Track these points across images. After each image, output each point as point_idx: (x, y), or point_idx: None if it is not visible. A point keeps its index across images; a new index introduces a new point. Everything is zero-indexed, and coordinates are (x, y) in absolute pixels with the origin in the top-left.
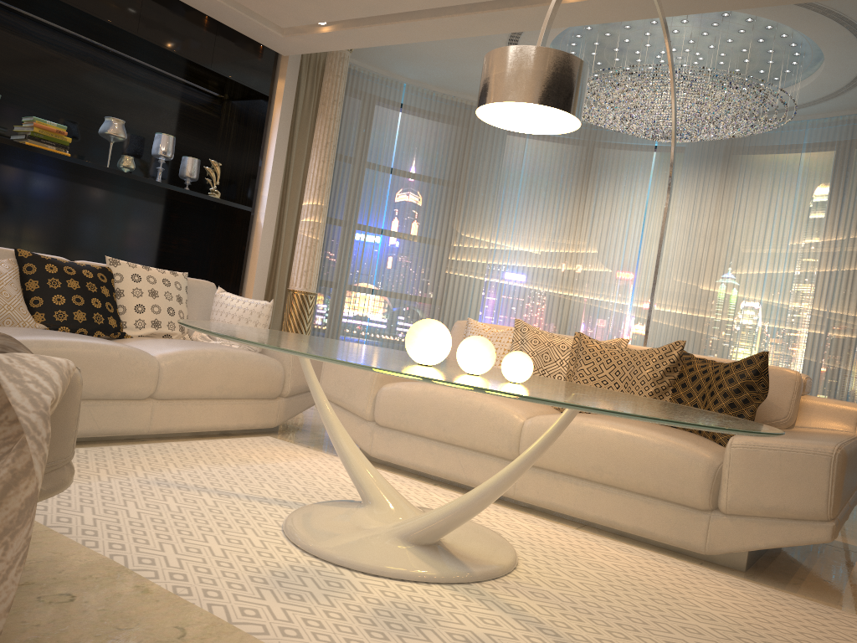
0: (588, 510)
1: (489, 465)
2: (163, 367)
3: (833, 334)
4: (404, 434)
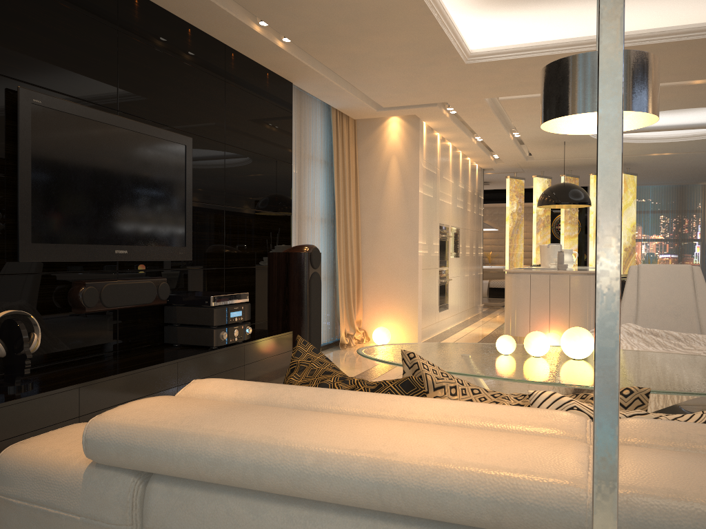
0: None
1: None
2: None
3: None
4: None
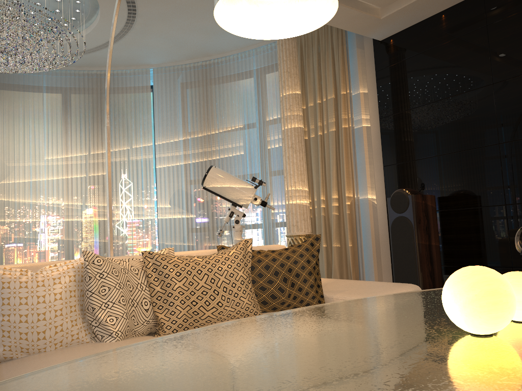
0: None
1: None
2: None
3: (91, 219)
4: None
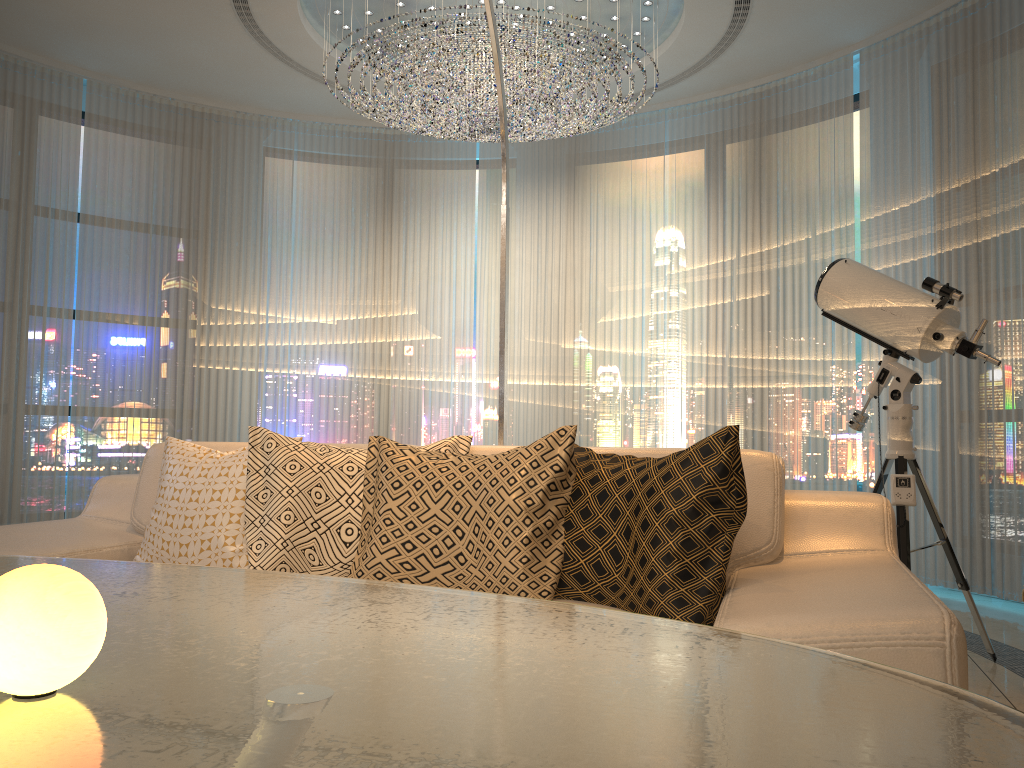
0: None
1: None
2: None
3: (739, 386)
4: None
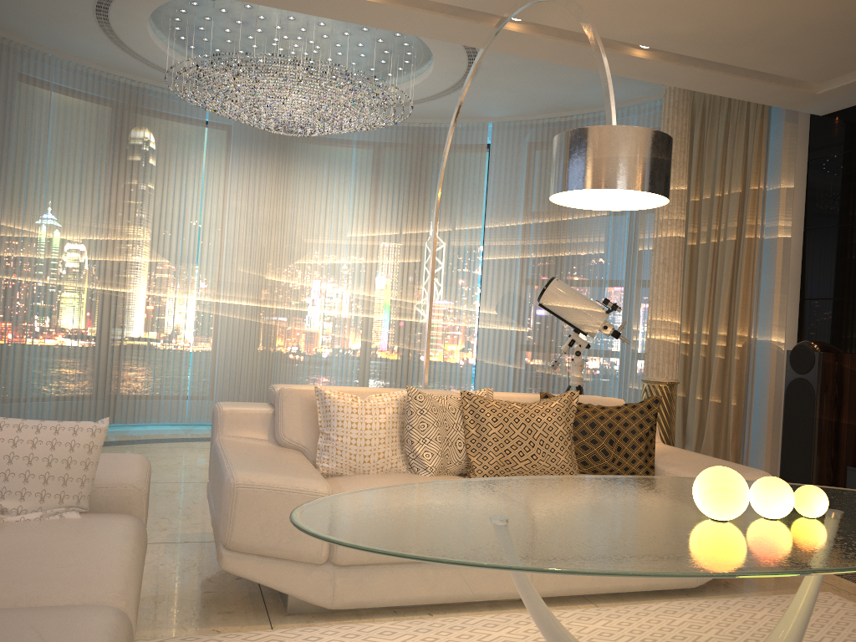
0: (604, 583)
1: (499, 572)
2: (131, 620)
3: (395, 319)
4: (383, 567)
